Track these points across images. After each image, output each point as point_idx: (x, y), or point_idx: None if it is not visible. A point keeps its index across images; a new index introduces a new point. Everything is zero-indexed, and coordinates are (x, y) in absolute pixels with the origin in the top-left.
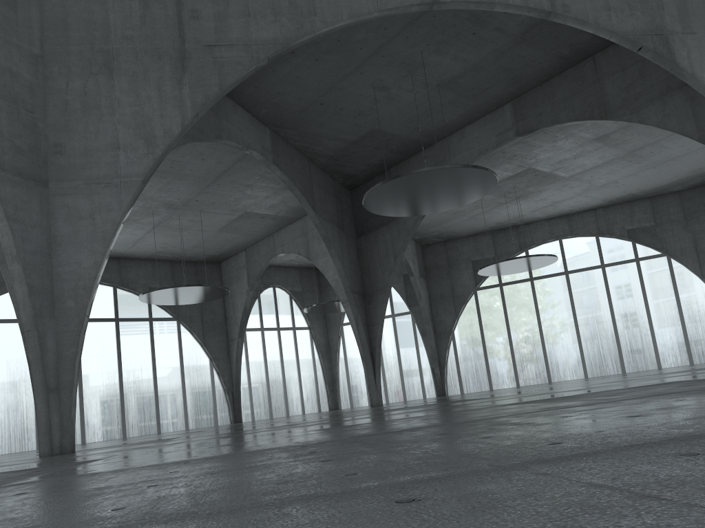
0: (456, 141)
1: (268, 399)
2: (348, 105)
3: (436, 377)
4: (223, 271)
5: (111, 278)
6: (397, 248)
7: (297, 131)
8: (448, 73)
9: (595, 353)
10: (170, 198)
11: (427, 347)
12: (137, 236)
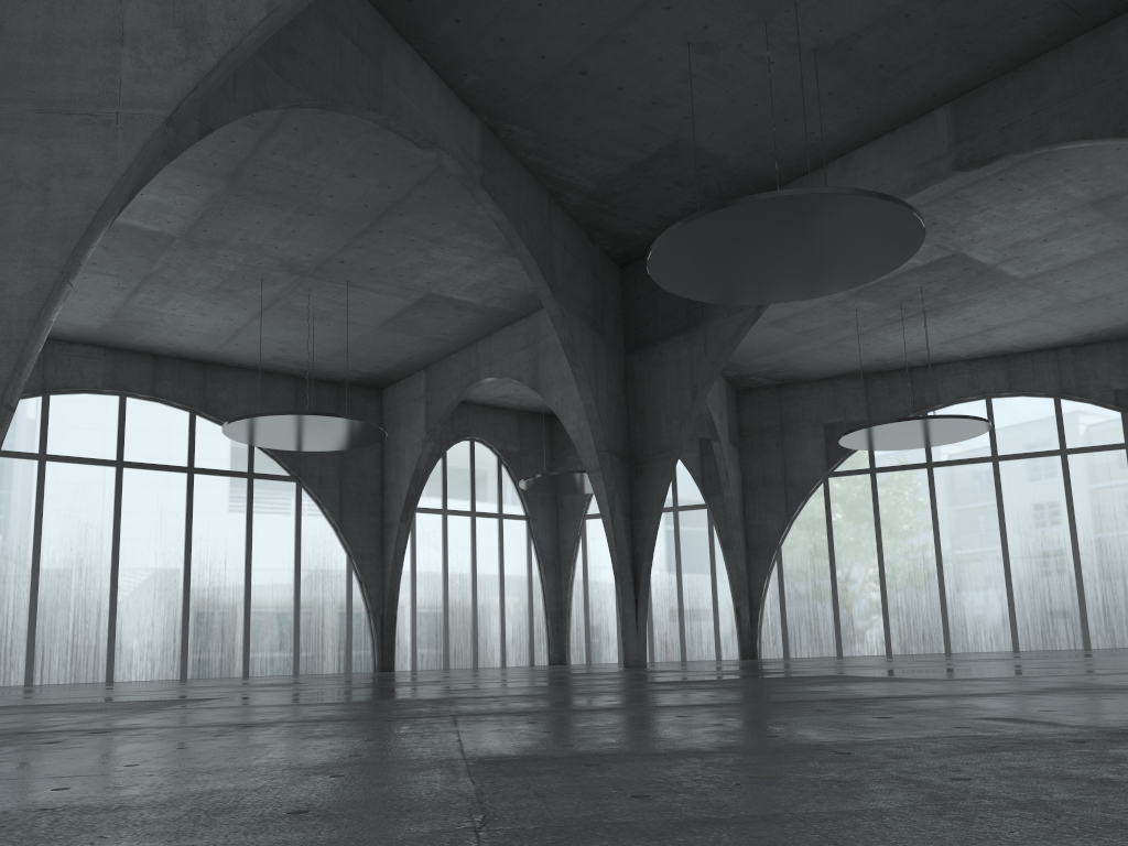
0: (832, 179)
1: (443, 634)
2: (633, 81)
3: (743, 623)
4: (385, 404)
5: (188, 397)
6: (700, 377)
7: (531, 131)
8: (839, 23)
9: (1035, 608)
10: (293, 252)
11: (732, 570)
12: (235, 323)
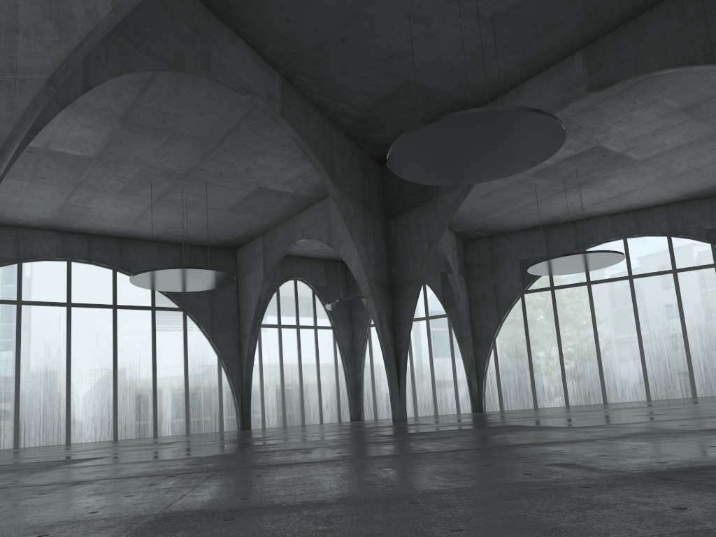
0: (511, 101)
1: (282, 404)
2: (376, 43)
3: (473, 390)
4: (238, 259)
5: (111, 260)
6: (432, 233)
7: (313, 79)
8: None
9: (660, 372)
10: (169, 164)
11: (464, 355)
12: (137, 211)
